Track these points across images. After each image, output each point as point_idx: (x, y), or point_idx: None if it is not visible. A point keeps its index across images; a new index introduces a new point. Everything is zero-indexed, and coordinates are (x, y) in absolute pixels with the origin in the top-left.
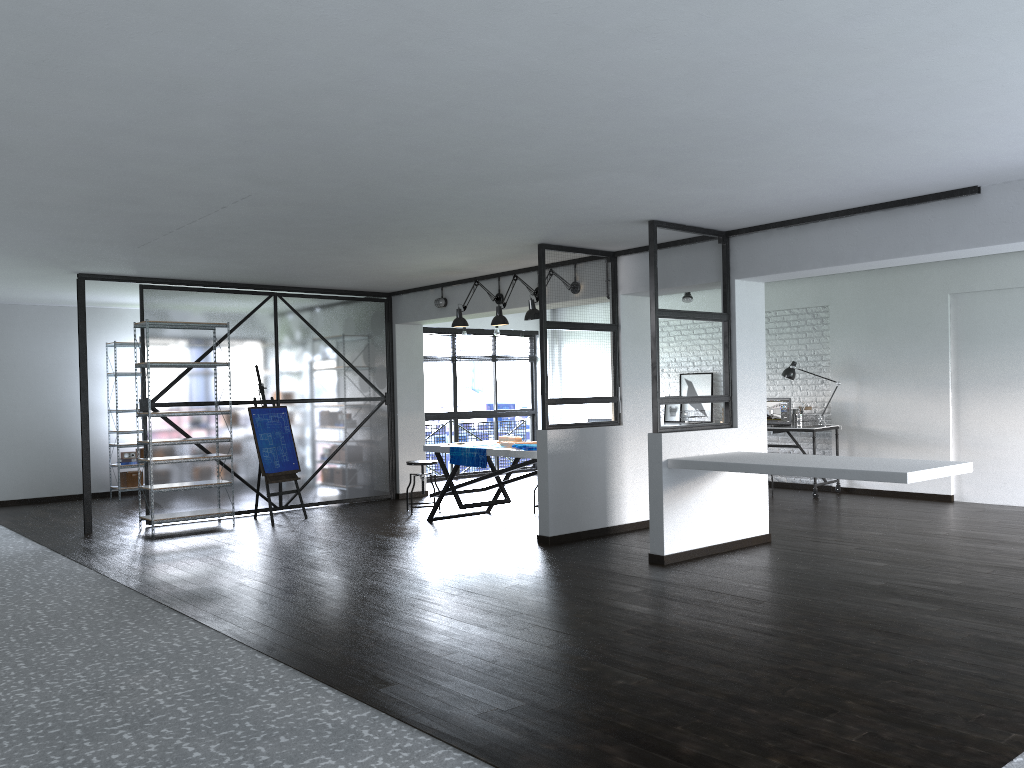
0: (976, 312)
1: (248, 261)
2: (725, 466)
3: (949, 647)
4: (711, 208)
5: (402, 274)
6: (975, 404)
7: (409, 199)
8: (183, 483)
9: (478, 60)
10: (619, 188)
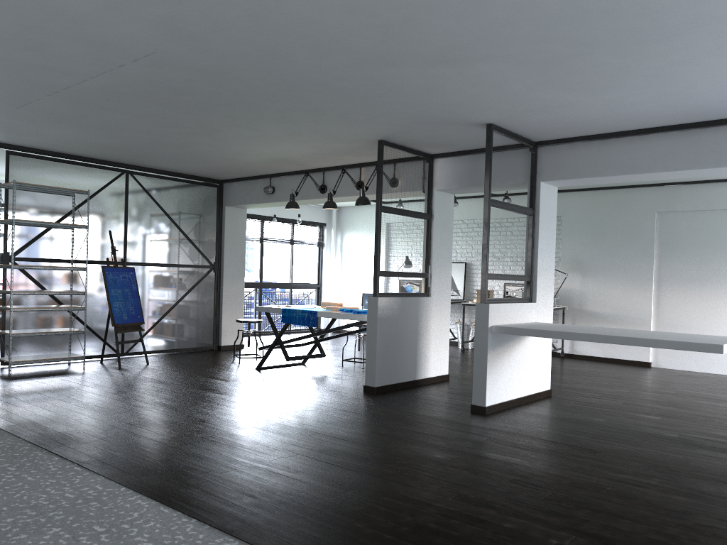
0: (676, 227)
1: (116, 135)
2: (547, 333)
3: None
4: (547, 115)
5: (244, 162)
6: (671, 295)
7: (303, 75)
8: (39, 330)
9: None
10: (494, 83)
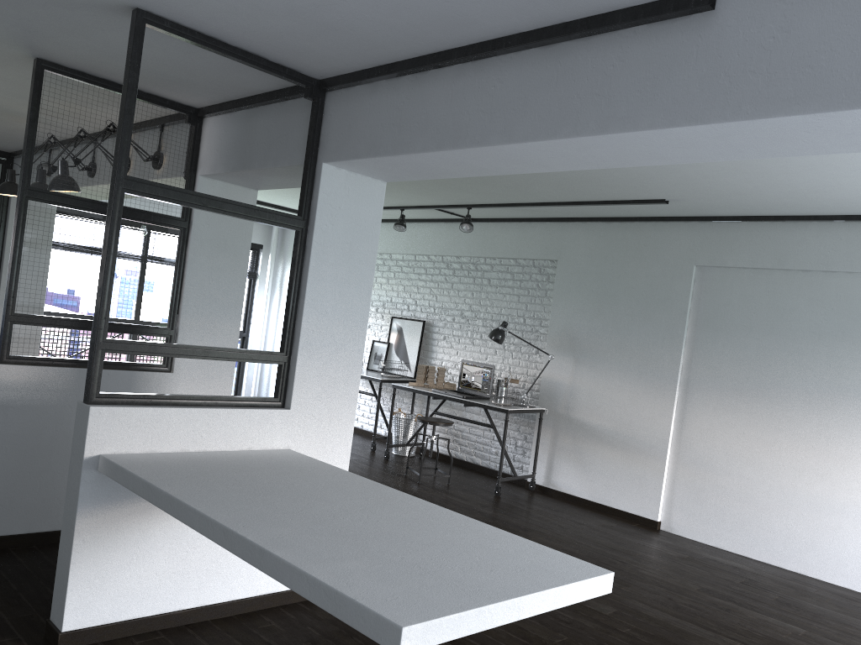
0: (724, 294)
1: None
2: (155, 495)
3: None
4: None
5: None
6: (704, 411)
7: None
8: None
9: None
10: None
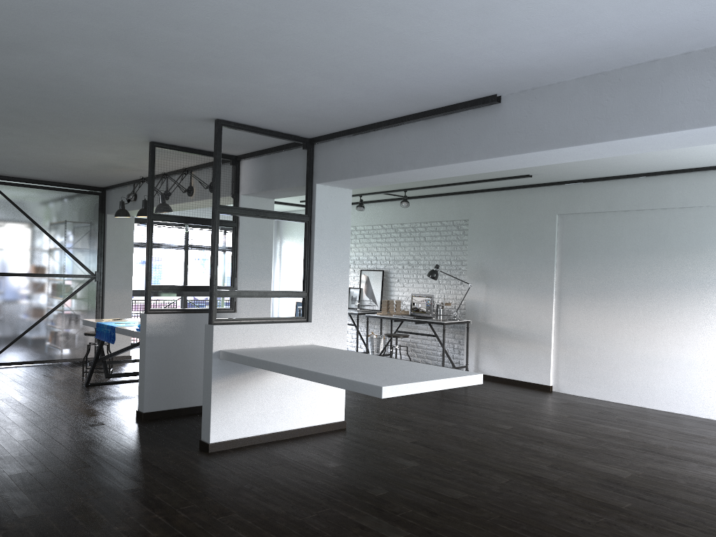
0: (577, 231)
1: None
2: (256, 362)
3: None
4: (257, 107)
5: (80, 169)
6: (572, 309)
7: None
8: None
9: None
10: (119, 71)
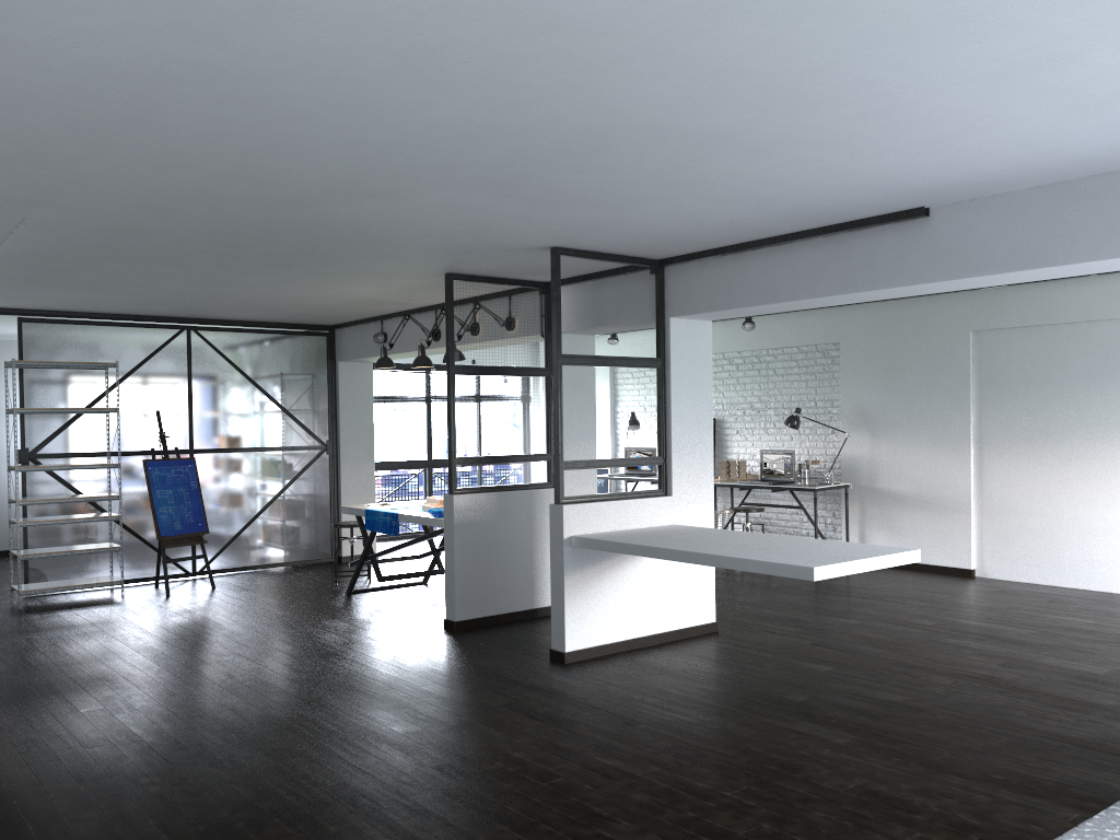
0: (1001, 353)
1: (122, 292)
2: (628, 548)
3: (818, 804)
4: (614, 233)
5: (323, 306)
6: (999, 462)
7: (226, 223)
8: (64, 547)
9: (98, 47)
10: (473, 210)
